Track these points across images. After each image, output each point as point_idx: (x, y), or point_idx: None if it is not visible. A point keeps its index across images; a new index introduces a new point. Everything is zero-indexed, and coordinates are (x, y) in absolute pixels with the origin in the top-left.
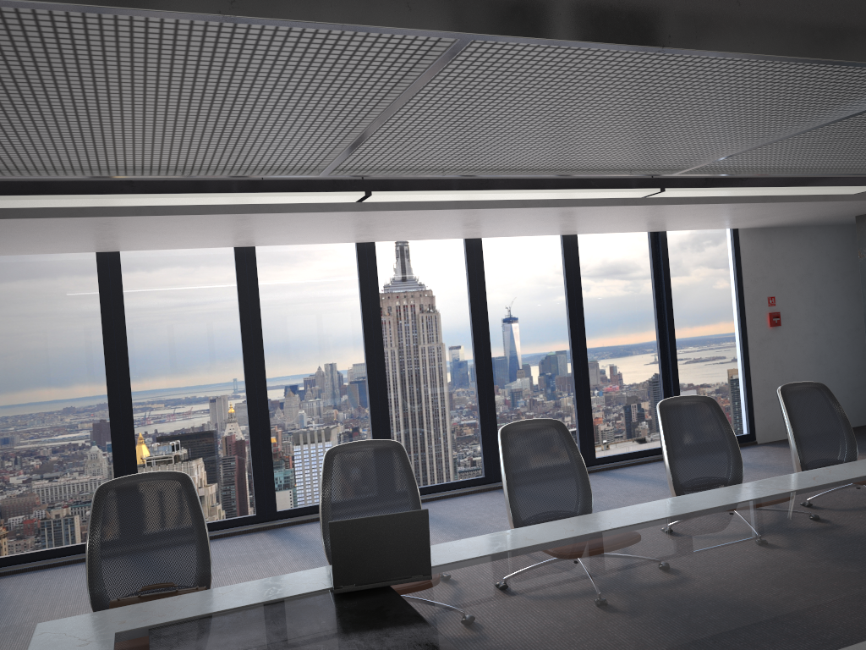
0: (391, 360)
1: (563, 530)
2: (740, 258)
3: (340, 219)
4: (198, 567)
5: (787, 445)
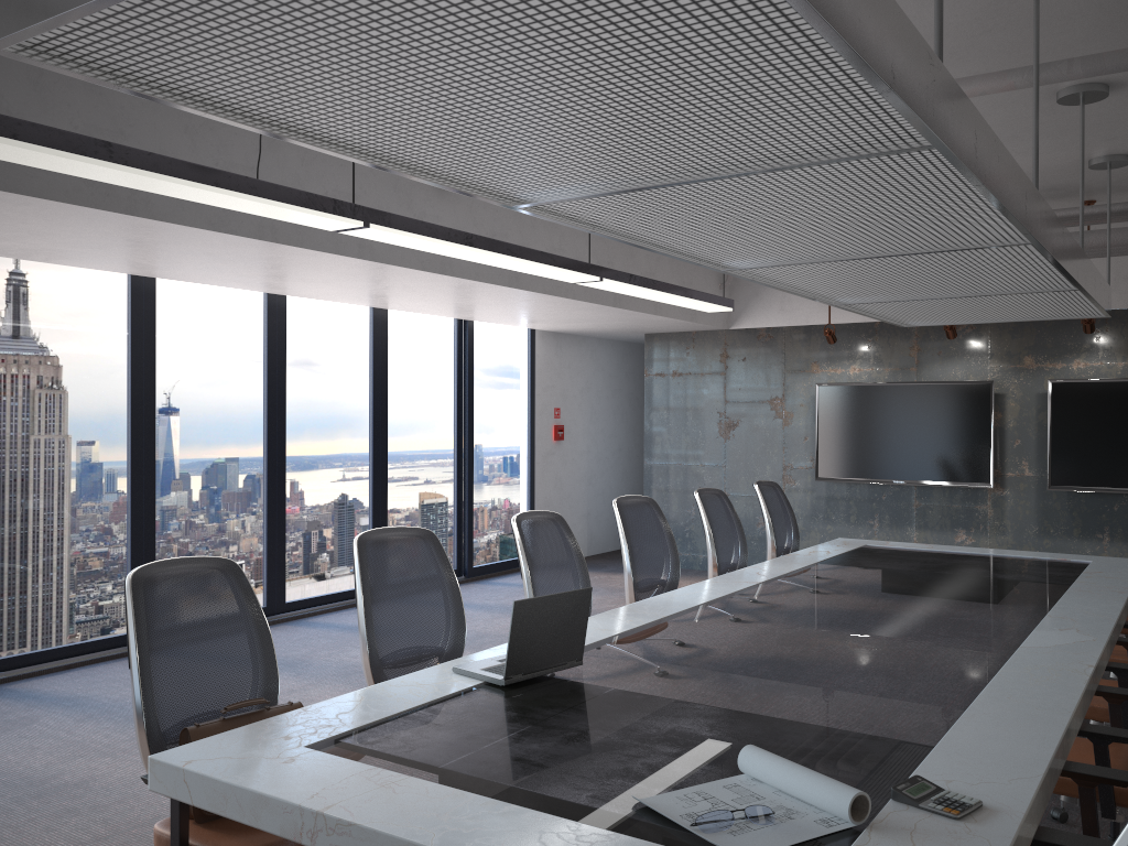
0: (163, 445)
1: (622, 620)
2: (535, 362)
3: (207, 244)
4: (264, 681)
5: None
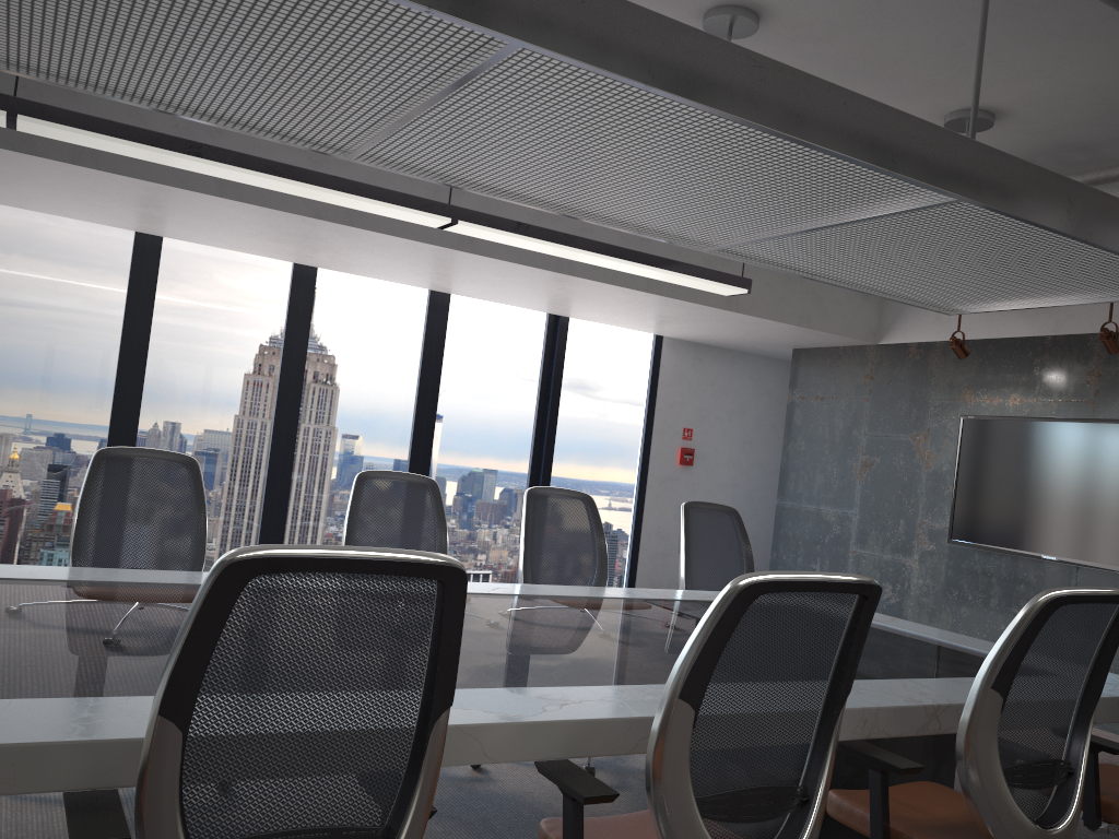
0: (152, 396)
1: (94, 575)
2: (658, 373)
3: (56, 174)
4: None
5: None
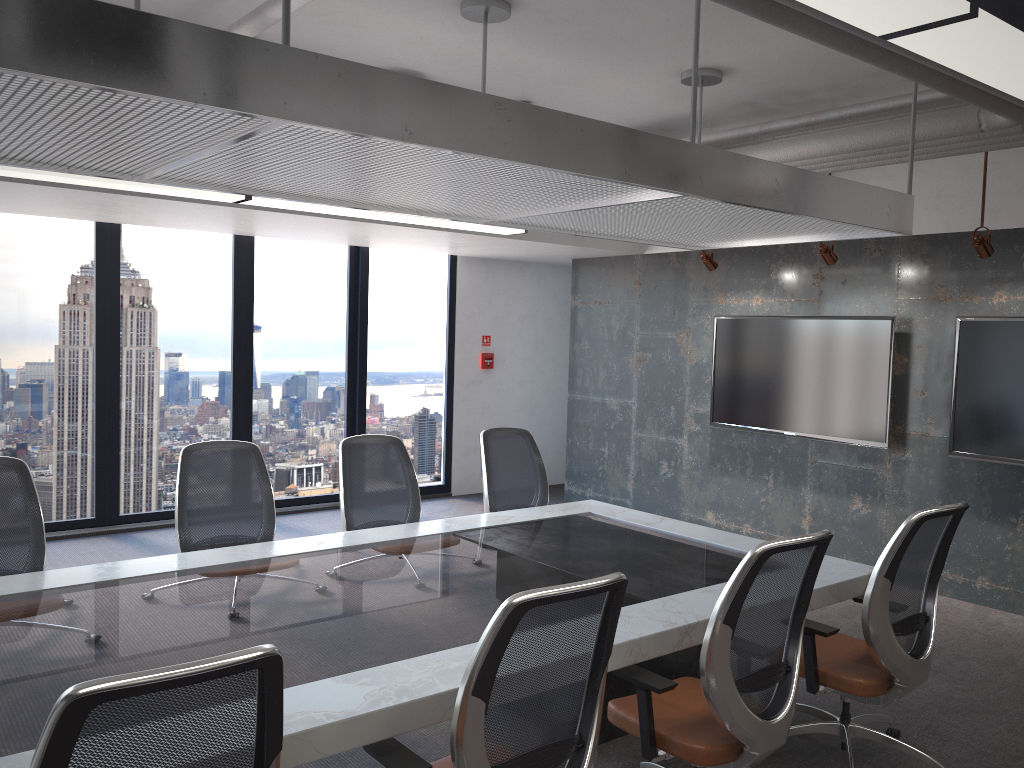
0: None
1: None
2: (456, 289)
3: None
4: None
5: (480, 499)
